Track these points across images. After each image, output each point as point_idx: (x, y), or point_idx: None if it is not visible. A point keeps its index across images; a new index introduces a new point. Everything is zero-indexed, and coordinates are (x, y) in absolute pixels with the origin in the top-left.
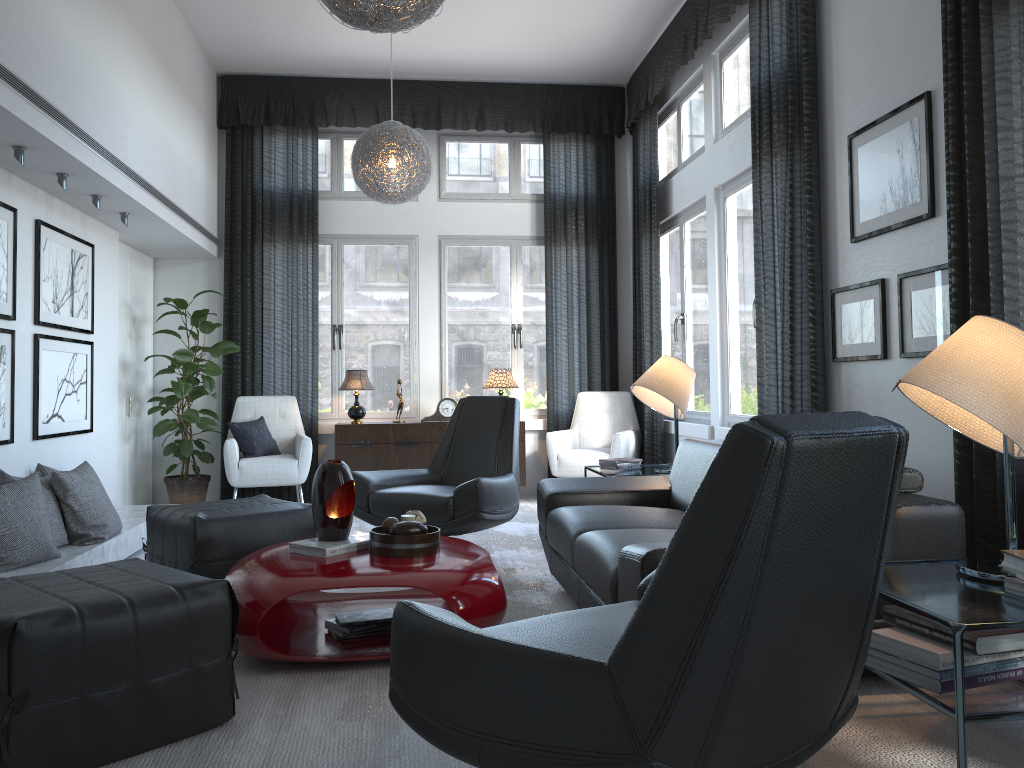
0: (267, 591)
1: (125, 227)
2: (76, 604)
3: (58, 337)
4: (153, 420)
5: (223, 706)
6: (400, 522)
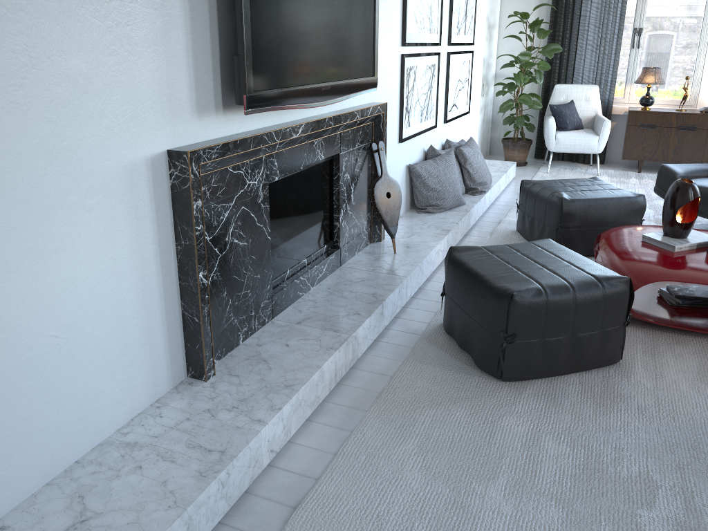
0: (637, 275)
1: None
2: (540, 284)
3: (458, 52)
4: (493, 97)
5: (616, 354)
6: None
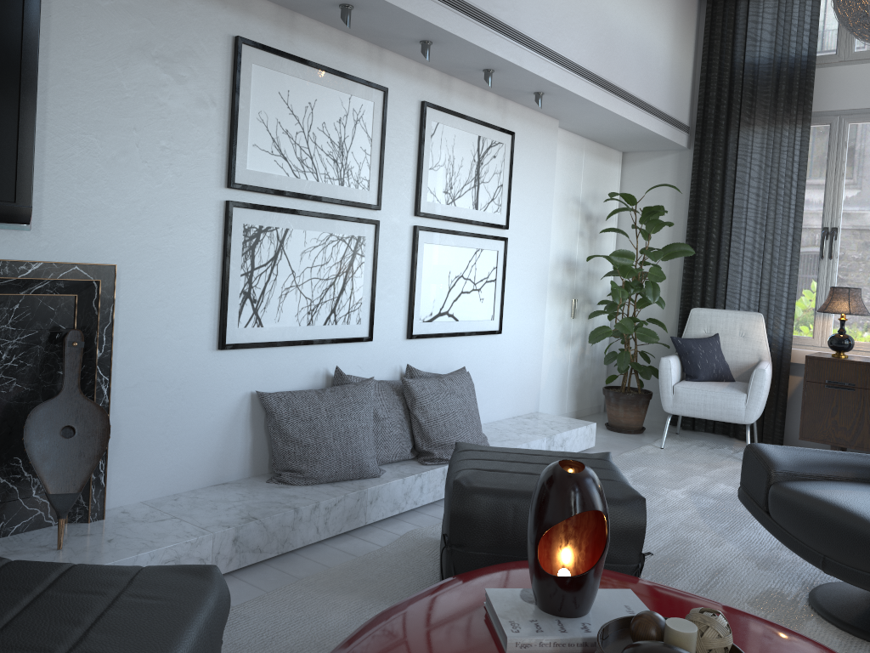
0: None
1: (558, 113)
2: None
3: (449, 230)
4: (610, 323)
5: None
6: (646, 643)
